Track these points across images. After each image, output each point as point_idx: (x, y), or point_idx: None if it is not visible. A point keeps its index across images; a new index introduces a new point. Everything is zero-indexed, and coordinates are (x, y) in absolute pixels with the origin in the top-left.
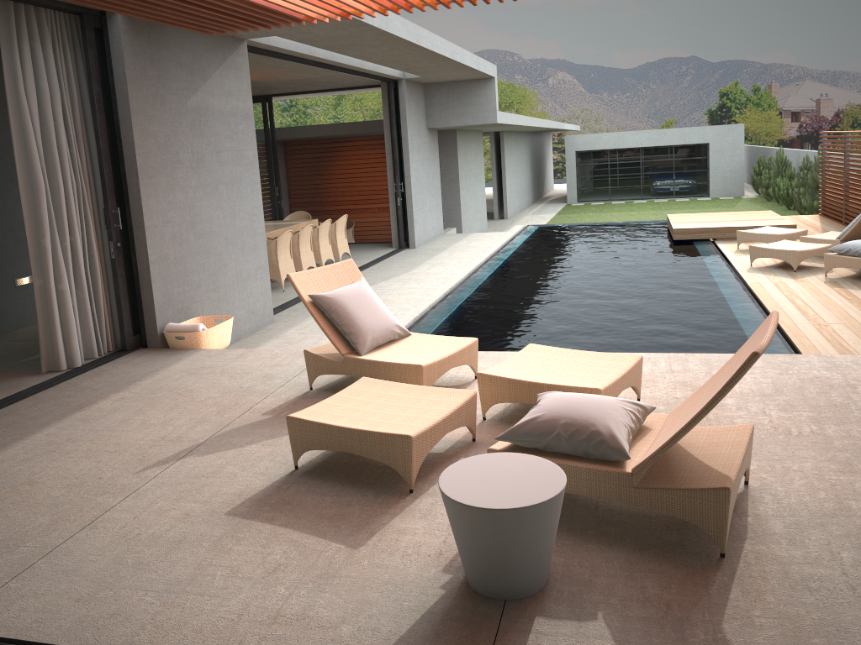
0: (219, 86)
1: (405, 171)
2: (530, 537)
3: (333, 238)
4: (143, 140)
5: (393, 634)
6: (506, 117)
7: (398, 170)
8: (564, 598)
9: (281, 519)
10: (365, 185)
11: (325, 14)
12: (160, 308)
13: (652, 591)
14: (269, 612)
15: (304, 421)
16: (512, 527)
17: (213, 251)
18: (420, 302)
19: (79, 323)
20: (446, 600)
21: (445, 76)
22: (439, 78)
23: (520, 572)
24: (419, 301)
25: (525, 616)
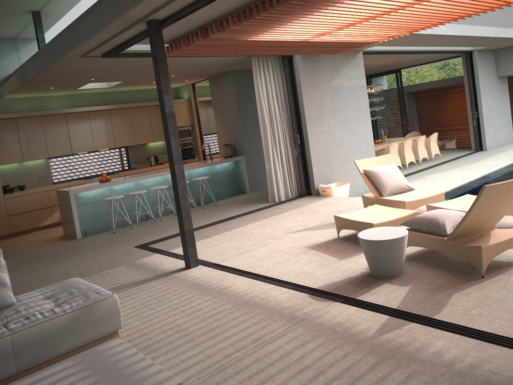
0: (346, 75)
1: (478, 105)
2: (384, 253)
3: (428, 146)
4: (308, 104)
5: (334, 280)
6: None
7: (474, 104)
8: (402, 280)
9: (322, 250)
10: (465, 113)
11: (381, 38)
12: (316, 178)
13: (438, 282)
14: (301, 271)
15: (339, 217)
16: (376, 248)
17: (343, 152)
18: (463, 180)
19: (283, 183)
20: (359, 275)
21: (503, 44)
22: (501, 46)
23: (383, 267)
24: (463, 179)
25: (382, 282)
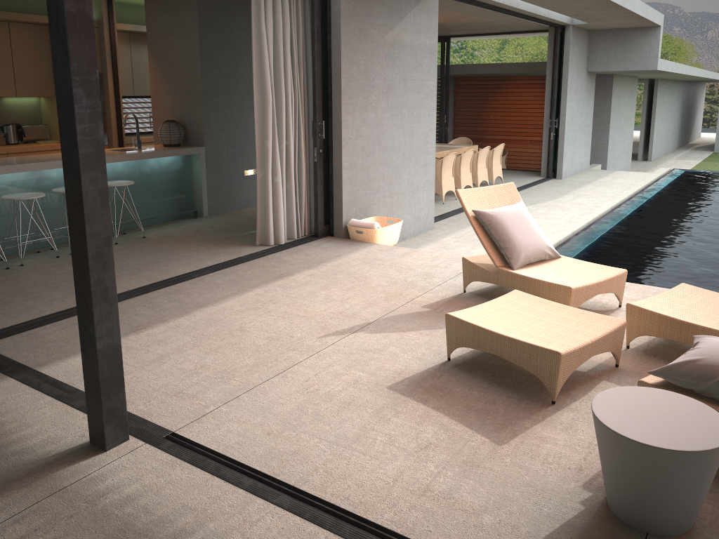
0: (411, 24)
1: (561, 109)
2: (684, 481)
3: (489, 163)
4: (348, 67)
5: (531, 536)
6: (666, 64)
7: (555, 107)
8: None
9: (433, 402)
10: (521, 119)
11: None
12: (346, 206)
13: None
14: (419, 484)
15: (461, 321)
16: (667, 468)
17: (392, 164)
18: (564, 228)
19: (285, 210)
20: (585, 517)
21: (611, 23)
22: (605, 25)
23: (668, 511)
24: (563, 227)
25: None
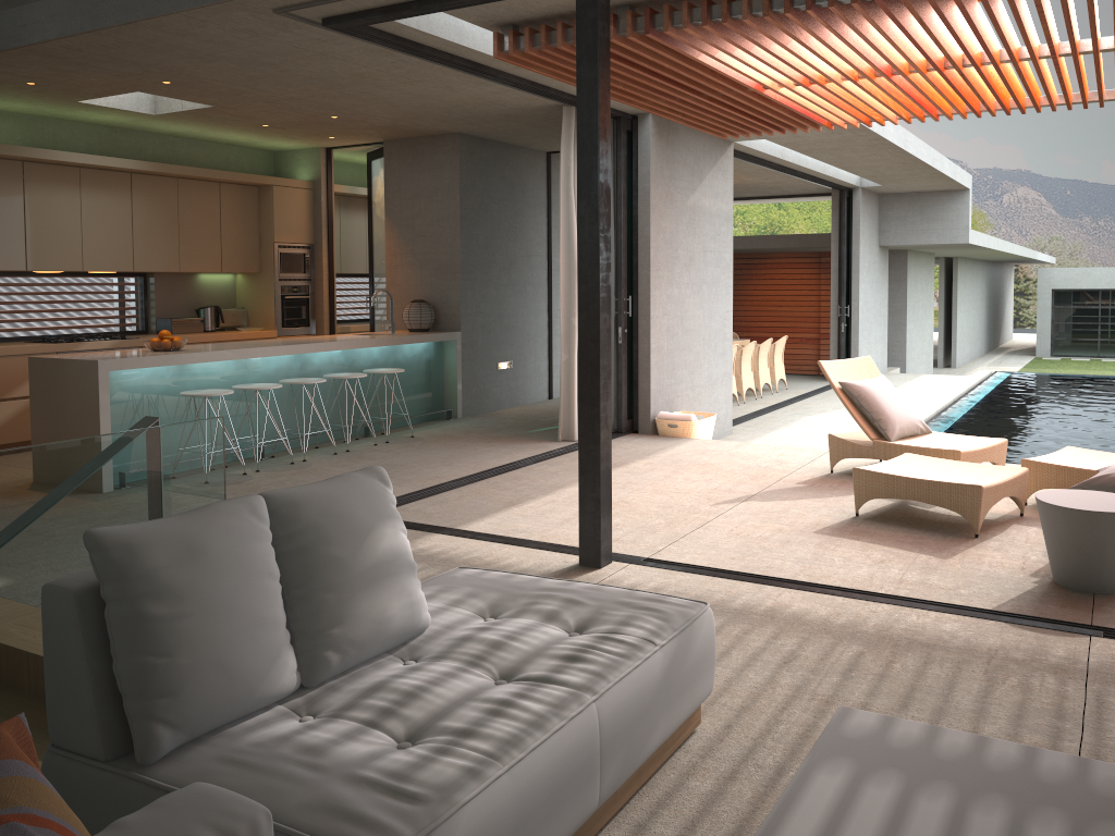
0: (710, 188)
1: (853, 293)
2: None
3: (770, 361)
4: (655, 235)
5: (1004, 597)
6: (978, 237)
7: (845, 291)
8: None
9: (865, 539)
10: (786, 310)
11: (850, 121)
12: (653, 396)
13: None
14: (893, 578)
15: (871, 472)
16: (1107, 529)
17: (693, 349)
18: None
19: None
20: (1040, 588)
21: (910, 185)
22: (901, 188)
23: (1110, 570)
24: None
25: (1114, 601)
